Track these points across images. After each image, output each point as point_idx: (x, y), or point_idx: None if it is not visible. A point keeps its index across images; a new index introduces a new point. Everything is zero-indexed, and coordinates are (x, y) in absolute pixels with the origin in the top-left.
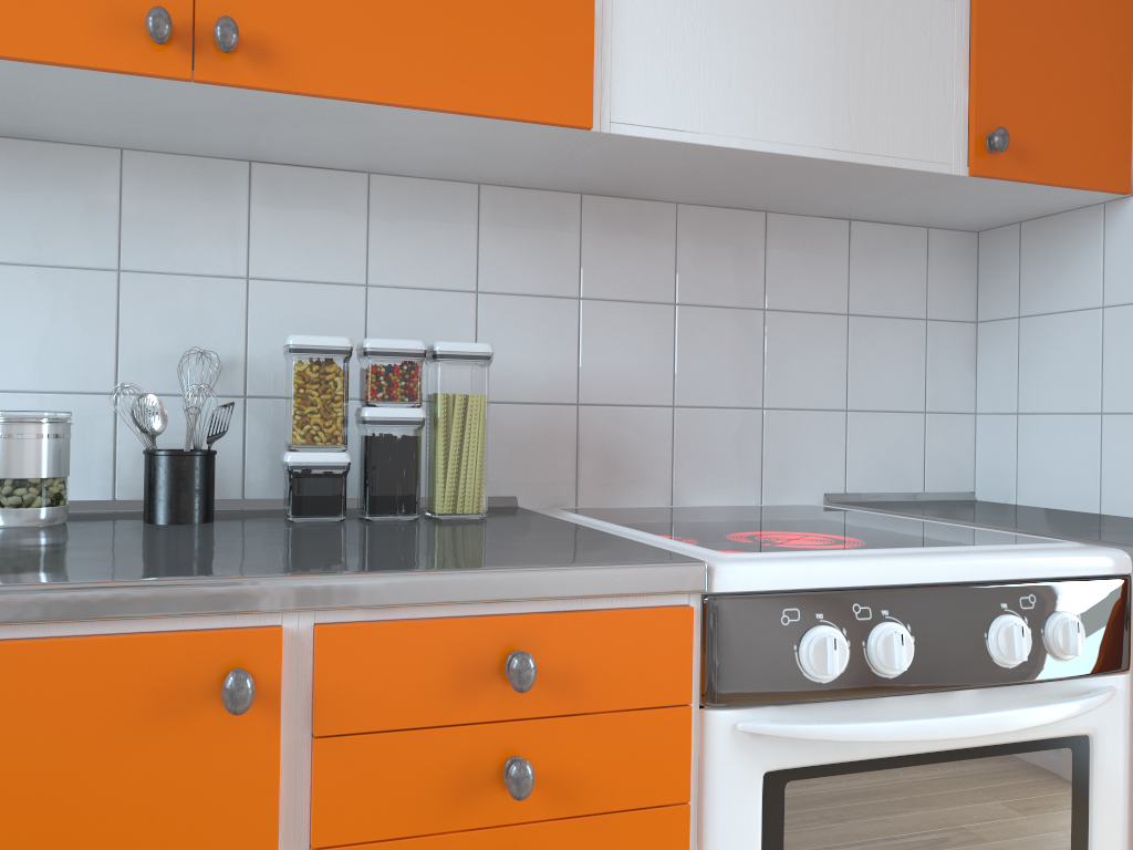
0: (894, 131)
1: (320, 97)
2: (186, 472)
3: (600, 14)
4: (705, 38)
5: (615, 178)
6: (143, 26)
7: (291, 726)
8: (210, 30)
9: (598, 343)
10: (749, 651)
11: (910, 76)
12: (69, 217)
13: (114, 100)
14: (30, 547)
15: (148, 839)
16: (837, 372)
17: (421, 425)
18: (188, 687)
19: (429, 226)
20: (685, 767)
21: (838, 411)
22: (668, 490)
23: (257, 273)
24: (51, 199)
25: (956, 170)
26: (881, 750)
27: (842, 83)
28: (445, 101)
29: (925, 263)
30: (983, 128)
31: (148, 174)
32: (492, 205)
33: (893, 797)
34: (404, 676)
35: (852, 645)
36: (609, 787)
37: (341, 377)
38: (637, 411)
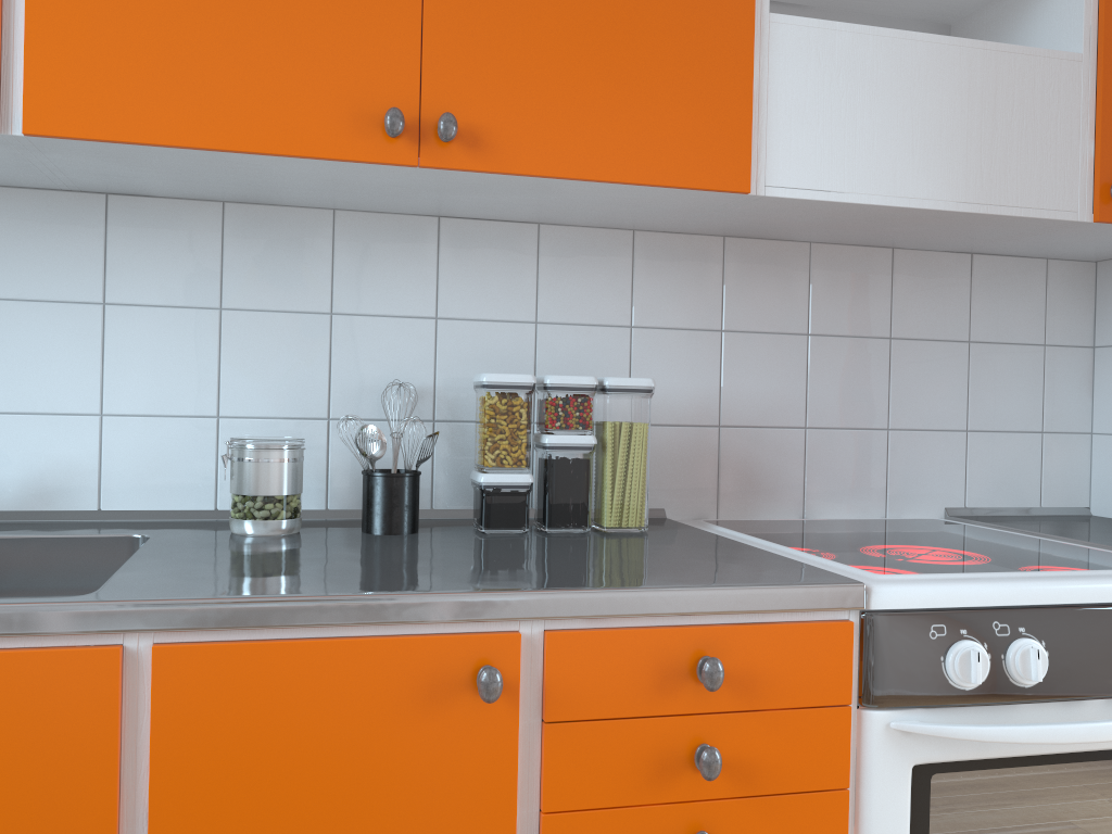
0: (1023, 183)
1: (520, 175)
2: (399, 490)
3: (757, 91)
4: (850, 107)
5: (759, 225)
6: (380, 122)
7: (525, 713)
8: (433, 123)
9: (737, 371)
10: (901, 660)
11: (1038, 132)
12: (291, 269)
13: (346, 179)
14: (297, 557)
15: (419, 799)
16: (958, 395)
17: (592, 450)
18: (449, 679)
19: (590, 269)
20: (845, 758)
21: (958, 431)
22: (800, 504)
23: (444, 314)
24: (277, 254)
25: (1081, 217)
26: (1016, 750)
27: (975, 142)
28: (624, 174)
29: (1044, 293)
30: (1107, 178)
31: (355, 230)
32: (645, 249)
33: (1026, 791)
34: (615, 675)
35: (992, 658)
36: (781, 772)
37: (526, 409)
38: (773, 432)
